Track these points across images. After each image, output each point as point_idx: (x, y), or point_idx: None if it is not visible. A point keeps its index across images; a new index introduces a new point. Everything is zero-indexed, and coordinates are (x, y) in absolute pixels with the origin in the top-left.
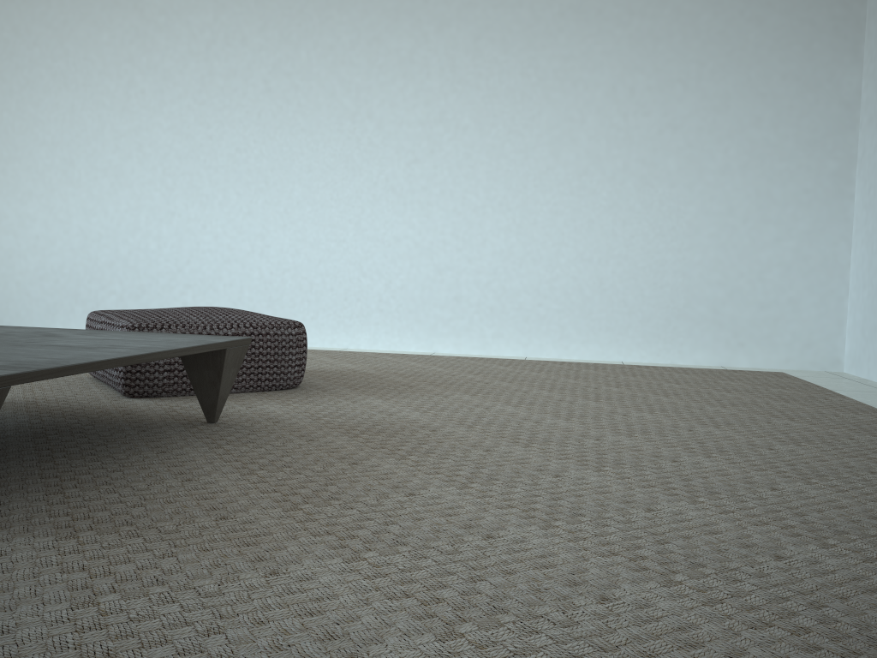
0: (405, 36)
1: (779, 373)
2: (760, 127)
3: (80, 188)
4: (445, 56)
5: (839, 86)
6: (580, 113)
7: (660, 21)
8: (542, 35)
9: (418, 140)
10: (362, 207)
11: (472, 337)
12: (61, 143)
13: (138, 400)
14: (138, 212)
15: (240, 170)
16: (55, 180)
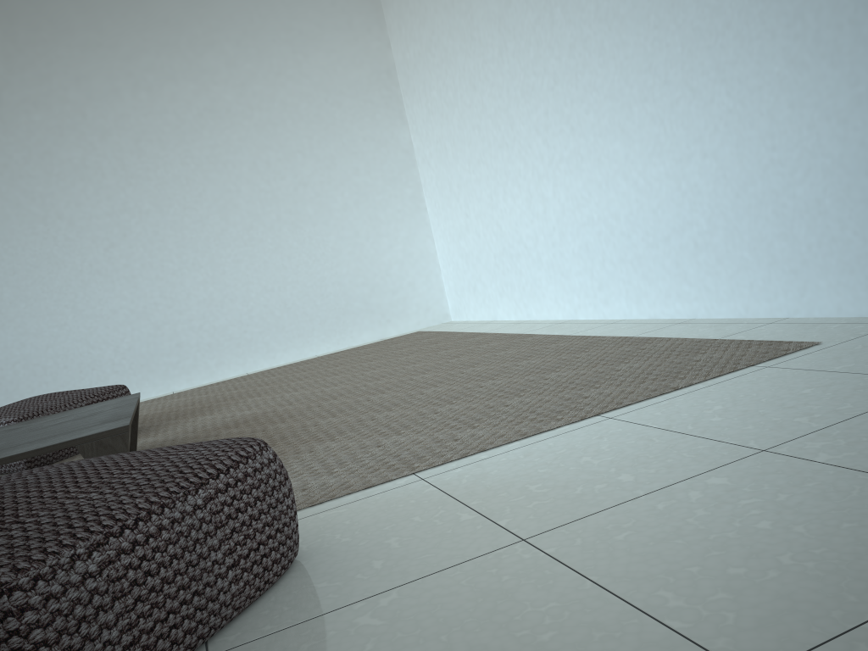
0: (74, 147)
1: (418, 332)
2: (359, 174)
3: None
4: (114, 158)
5: (399, 141)
6: (235, 185)
7: (274, 112)
8: (190, 132)
9: (110, 228)
10: (75, 292)
11: (200, 371)
12: None
13: None
14: None
15: None
16: None
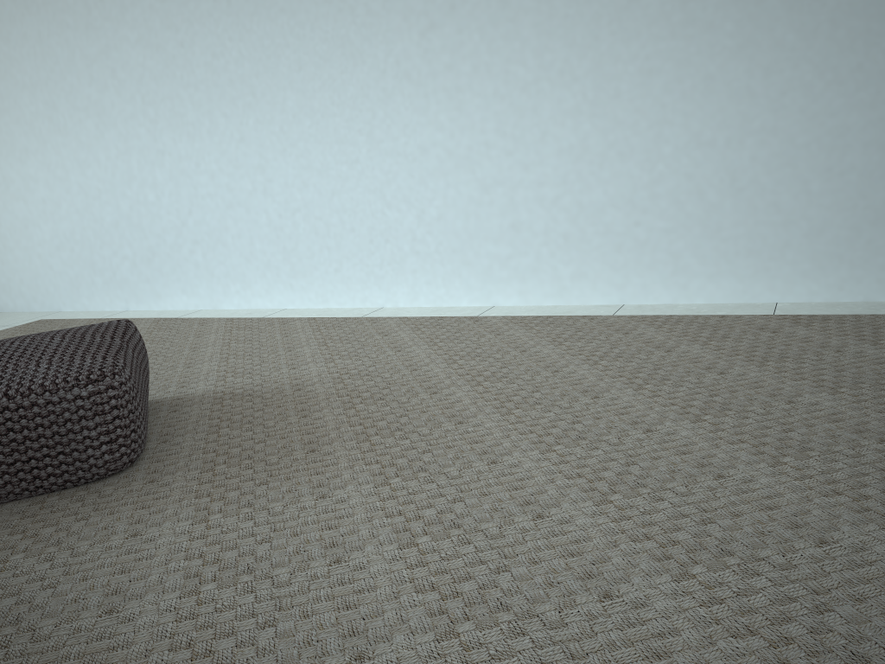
0: None
1: None
2: None
3: (68, 135)
4: None
5: None
6: None
7: None
8: None
9: None
10: (372, 110)
11: (542, 281)
12: (39, 83)
13: None
14: (128, 157)
15: (221, 82)
16: (44, 130)
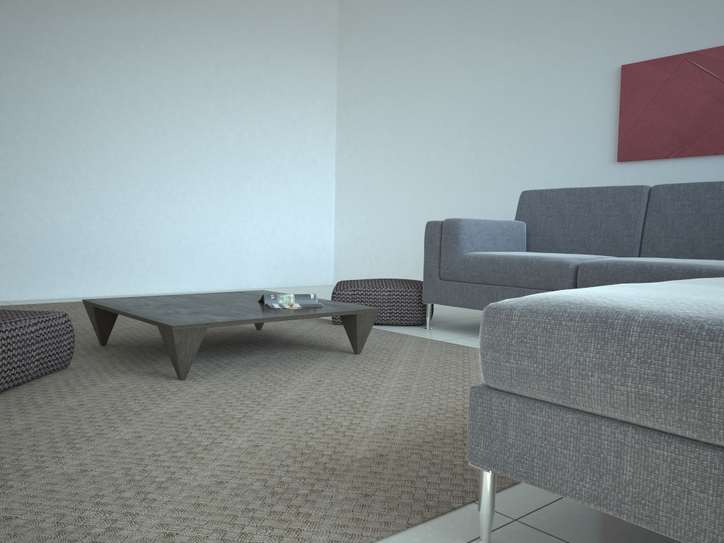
0: None
1: None
2: None
3: None
4: None
5: None
6: None
7: None
8: None
9: None
10: None
11: None
12: None
13: (70, 364)
14: None
15: None
16: None
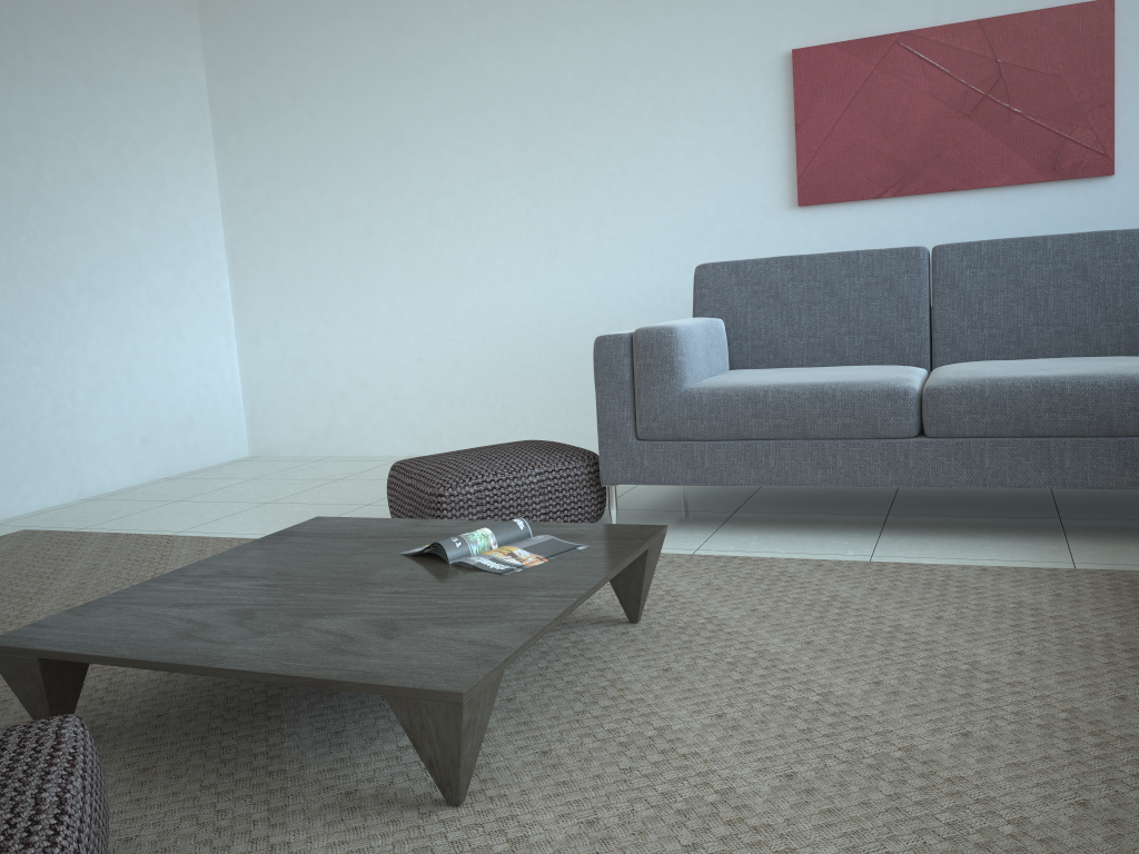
0: None
1: None
2: None
3: None
4: None
5: None
6: None
7: None
8: None
9: None
10: None
11: None
12: None
13: None
14: None
15: None
16: None
